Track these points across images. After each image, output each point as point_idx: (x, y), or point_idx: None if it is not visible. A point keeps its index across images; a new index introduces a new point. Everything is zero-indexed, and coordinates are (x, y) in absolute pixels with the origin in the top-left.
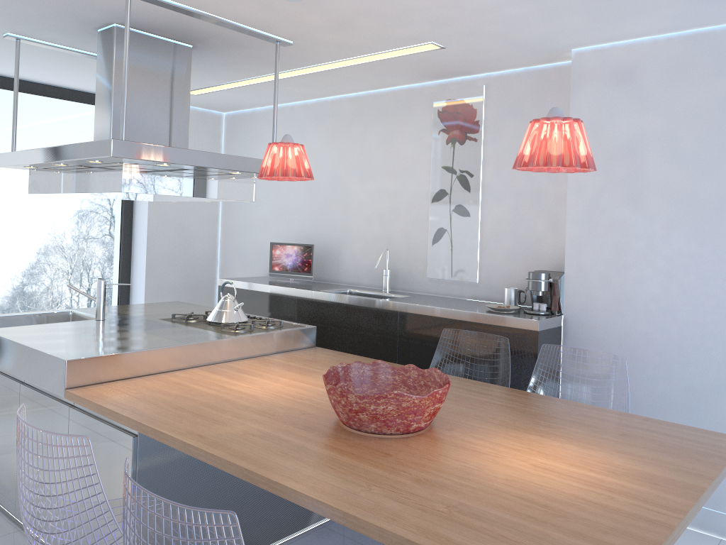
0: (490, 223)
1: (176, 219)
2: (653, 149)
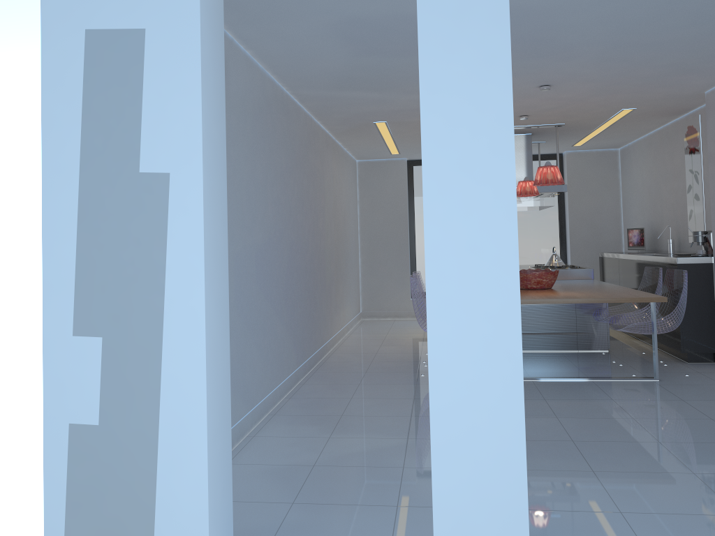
0: (707, 203)
1: (588, 219)
2: None
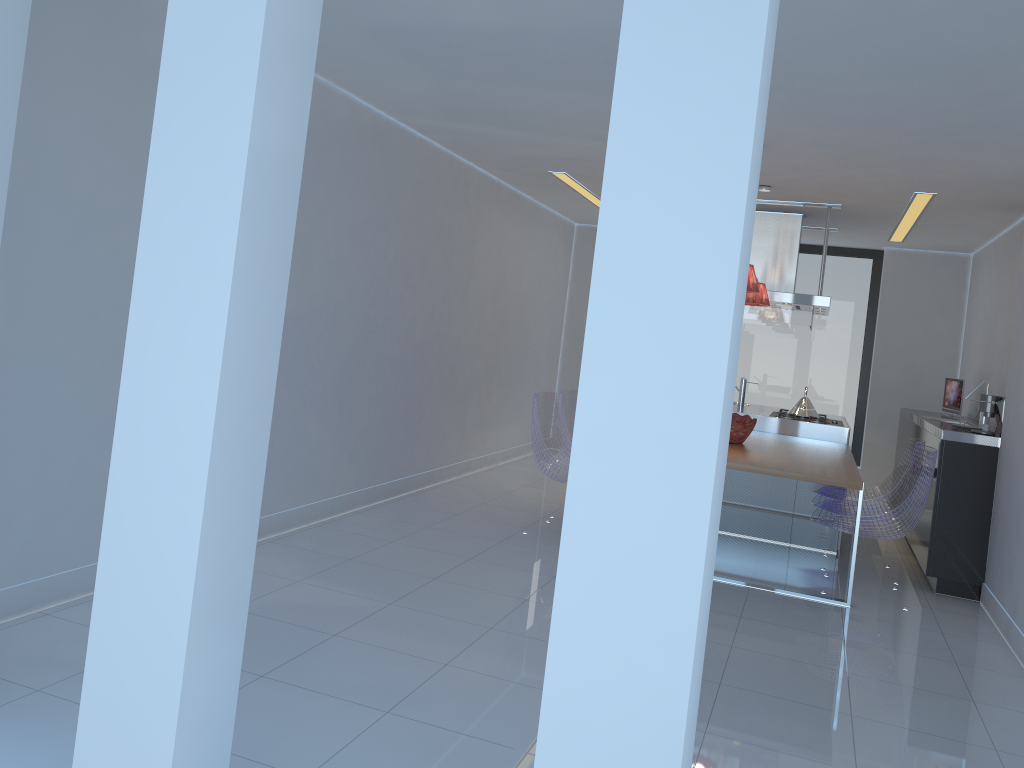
0: None
1: (905, 356)
2: None
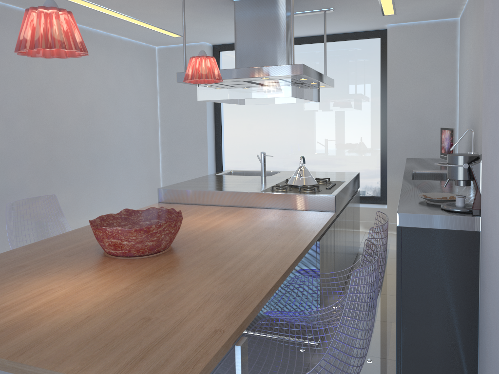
0: None
1: (412, 113)
2: None
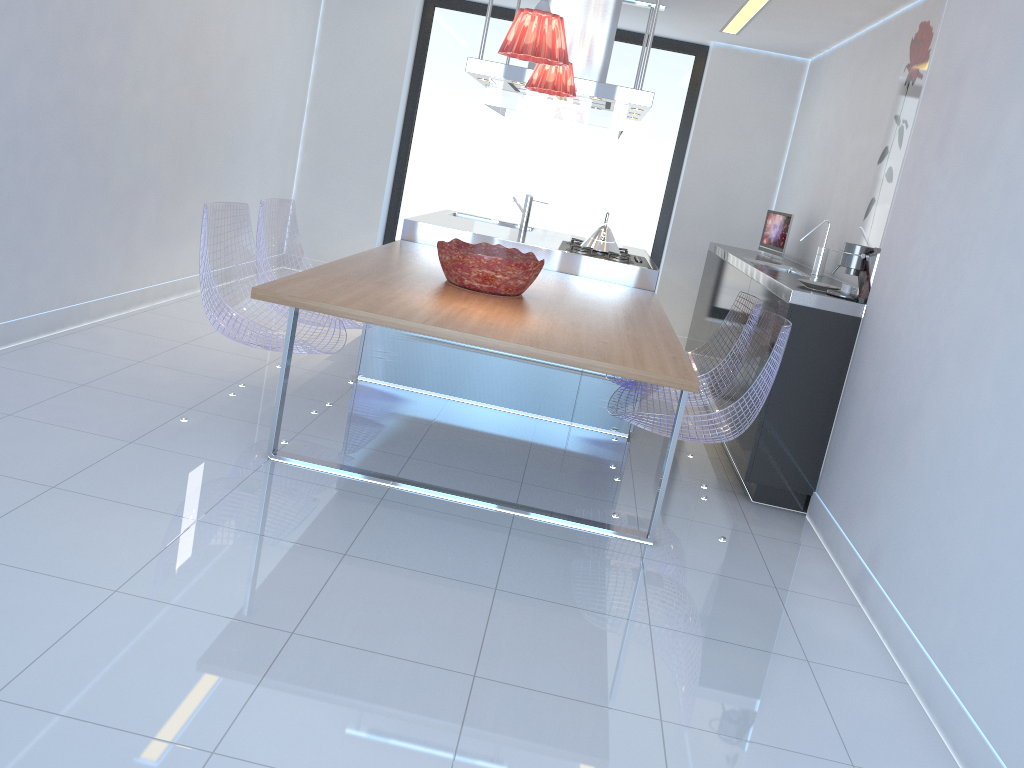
0: None
1: (719, 179)
2: (972, 72)
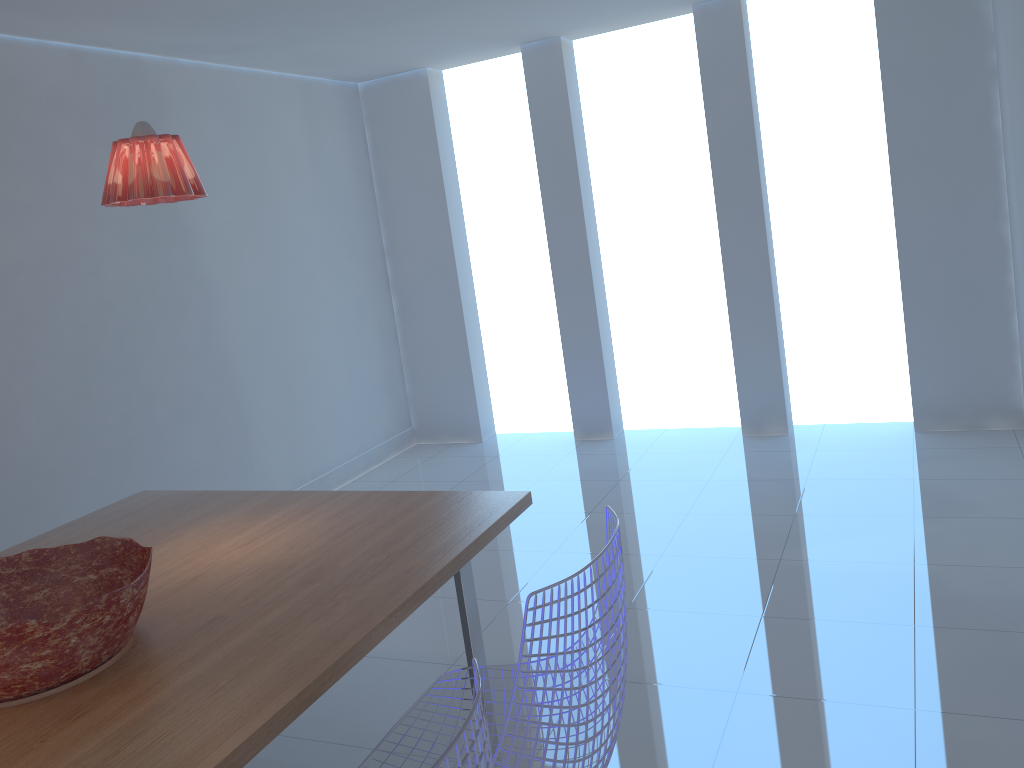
0: None
1: None
2: None
